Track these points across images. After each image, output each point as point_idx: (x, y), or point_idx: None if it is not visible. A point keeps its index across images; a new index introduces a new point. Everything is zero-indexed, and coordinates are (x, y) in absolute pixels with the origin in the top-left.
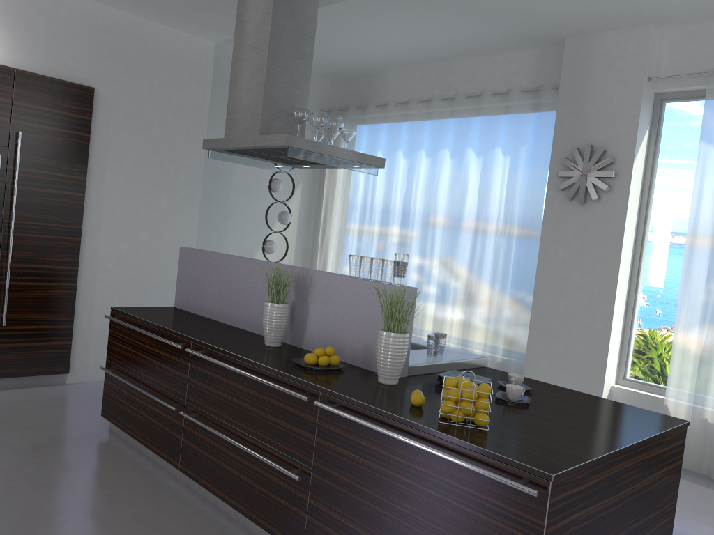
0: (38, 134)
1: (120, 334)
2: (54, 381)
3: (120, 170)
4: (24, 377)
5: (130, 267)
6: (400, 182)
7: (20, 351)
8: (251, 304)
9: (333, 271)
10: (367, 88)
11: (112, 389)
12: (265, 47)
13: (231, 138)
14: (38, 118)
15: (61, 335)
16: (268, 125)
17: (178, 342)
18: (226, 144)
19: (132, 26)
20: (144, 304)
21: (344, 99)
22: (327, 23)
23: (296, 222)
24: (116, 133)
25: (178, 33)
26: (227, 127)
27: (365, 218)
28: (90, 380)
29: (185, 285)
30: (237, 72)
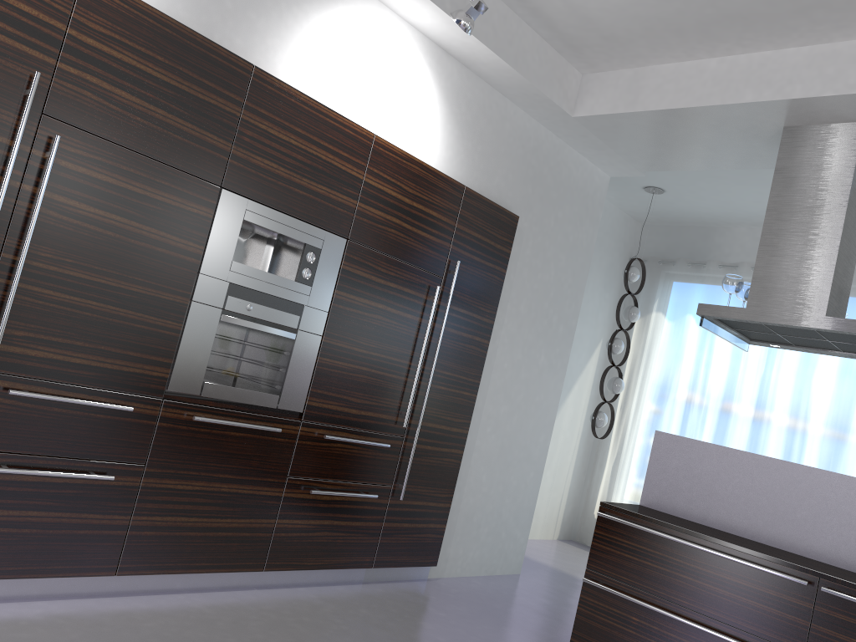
0: (468, 265)
1: (626, 541)
2: (418, 574)
3: (516, 315)
4: (395, 567)
5: (503, 434)
6: (755, 360)
7: (403, 533)
8: (822, 526)
9: (639, 454)
10: (702, 242)
11: (602, 610)
12: (838, 214)
13: (762, 311)
14: (471, 246)
15: (439, 516)
16: (830, 305)
17: (783, 573)
18: (750, 316)
19: (554, 149)
20: (505, 481)
21: (663, 249)
22: (741, 173)
23: (590, 387)
24: (520, 271)
25: (585, 161)
26: (753, 296)
27: (693, 395)
28: (446, 576)
29: (667, 480)
30: (776, 233)
